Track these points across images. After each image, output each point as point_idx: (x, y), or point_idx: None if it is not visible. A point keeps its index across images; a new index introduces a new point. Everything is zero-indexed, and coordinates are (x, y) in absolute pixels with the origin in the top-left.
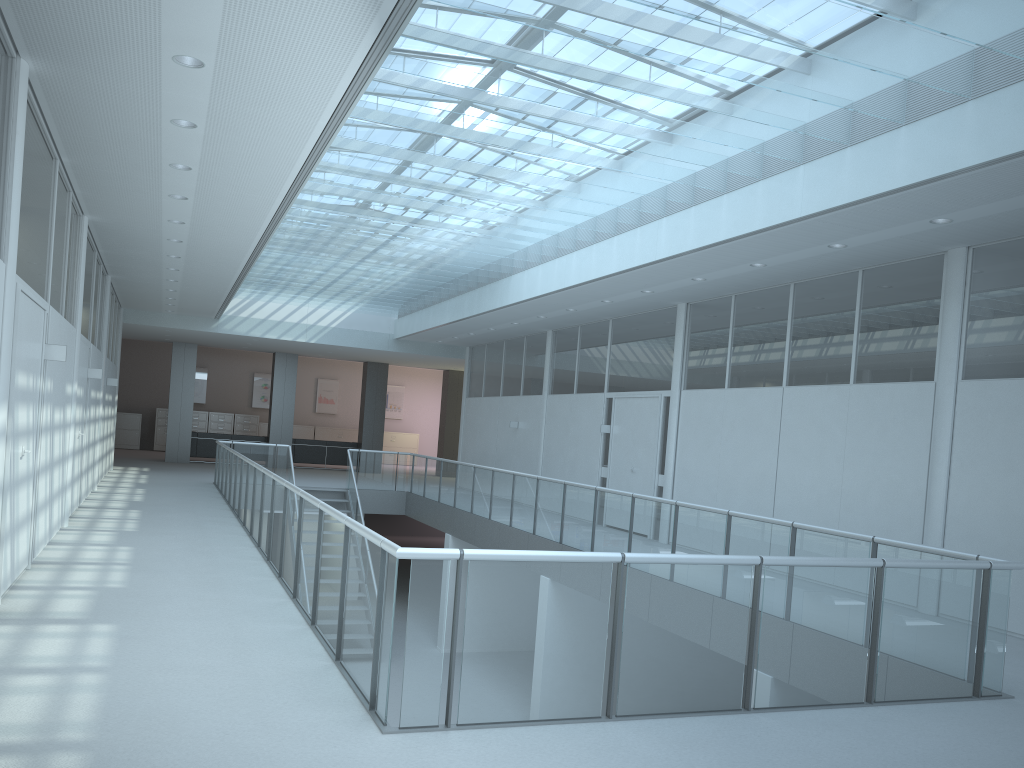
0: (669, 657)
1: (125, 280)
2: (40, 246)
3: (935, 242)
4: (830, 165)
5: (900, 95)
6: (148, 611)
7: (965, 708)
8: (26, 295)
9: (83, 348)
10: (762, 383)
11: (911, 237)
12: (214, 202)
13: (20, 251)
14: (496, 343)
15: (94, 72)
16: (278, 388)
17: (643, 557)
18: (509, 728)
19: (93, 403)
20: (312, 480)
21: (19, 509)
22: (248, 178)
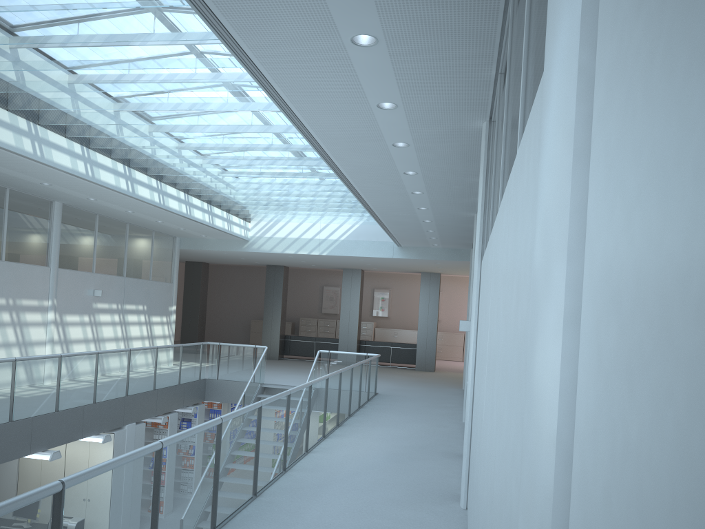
0: None
1: (80, 205)
2: None
3: None
4: None
5: None
6: None
7: None
8: None
9: None
10: None
11: None
12: None
13: None
14: None
15: None
16: (345, 298)
17: None
18: None
19: None
20: None
21: None
22: None
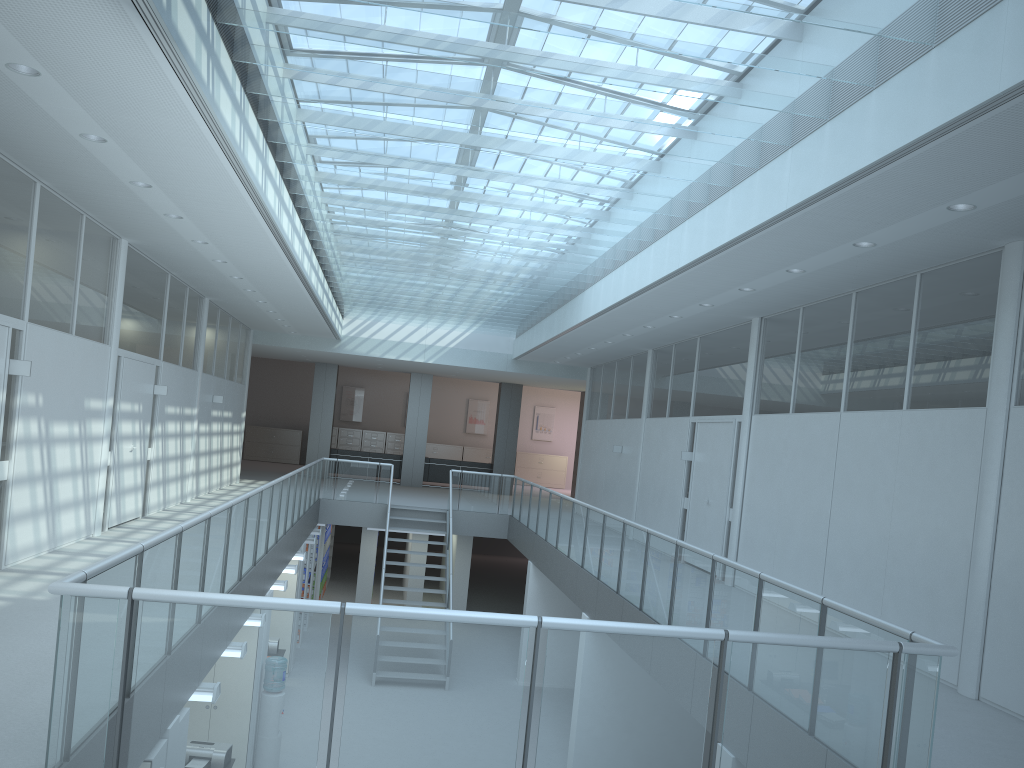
0: (408, 732)
1: (224, 302)
2: None
3: (980, 235)
4: (812, 145)
5: (869, 52)
6: (25, 627)
7: None
8: None
9: (137, 365)
10: (823, 408)
11: (943, 230)
12: (208, 220)
13: None
14: (610, 363)
15: None
16: (412, 408)
17: (370, 609)
18: None
19: (174, 418)
20: (426, 500)
21: None
22: (208, 193)
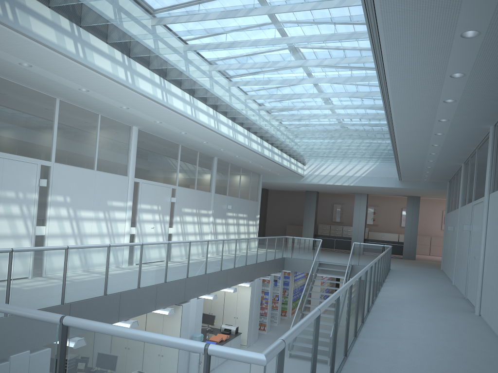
0: None
1: (225, 159)
2: (27, 135)
3: None
4: None
5: None
6: None
7: None
8: None
9: (154, 187)
10: None
11: None
12: (138, 107)
13: None
14: (454, 177)
15: None
16: (356, 212)
17: None
18: None
19: (191, 214)
20: None
21: None
22: (109, 89)
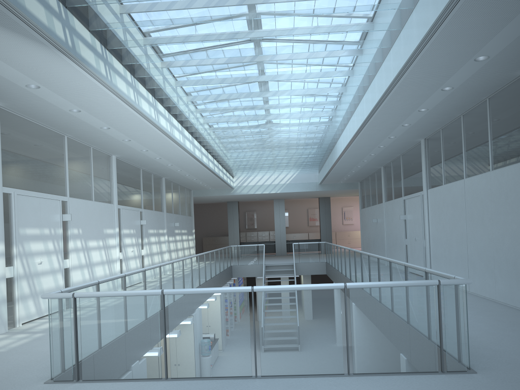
0: (199, 346)
1: (172, 178)
2: (50, 174)
3: (504, 71)
4: (398, 44)
5: None
6: None
7: (418, 379)
8: (29, 196)
9: (129, 212)
10: (456, 178)
11: (482, 72)
12: (141, 139)
13: (20, 178)
14: (367, 178)
15: (17, 100)
16: (276, 216)
17: (174, 291)
18: (106, 383)
19: (154, 235)
20: (285, 260)
21: (43, 285)
22: (133, 126)
